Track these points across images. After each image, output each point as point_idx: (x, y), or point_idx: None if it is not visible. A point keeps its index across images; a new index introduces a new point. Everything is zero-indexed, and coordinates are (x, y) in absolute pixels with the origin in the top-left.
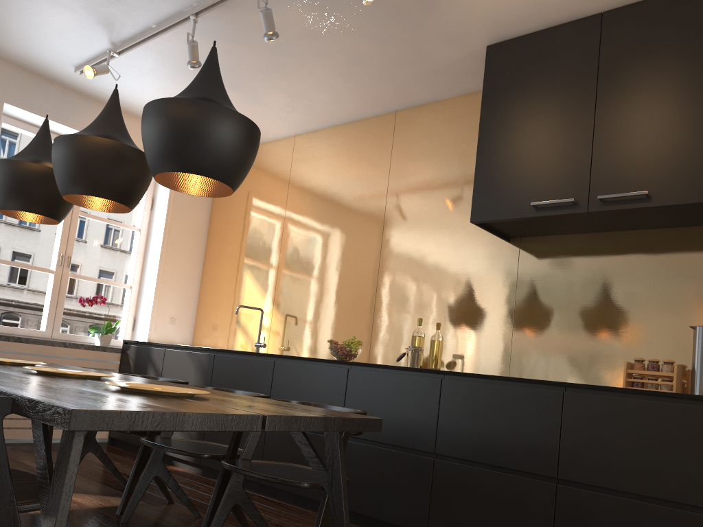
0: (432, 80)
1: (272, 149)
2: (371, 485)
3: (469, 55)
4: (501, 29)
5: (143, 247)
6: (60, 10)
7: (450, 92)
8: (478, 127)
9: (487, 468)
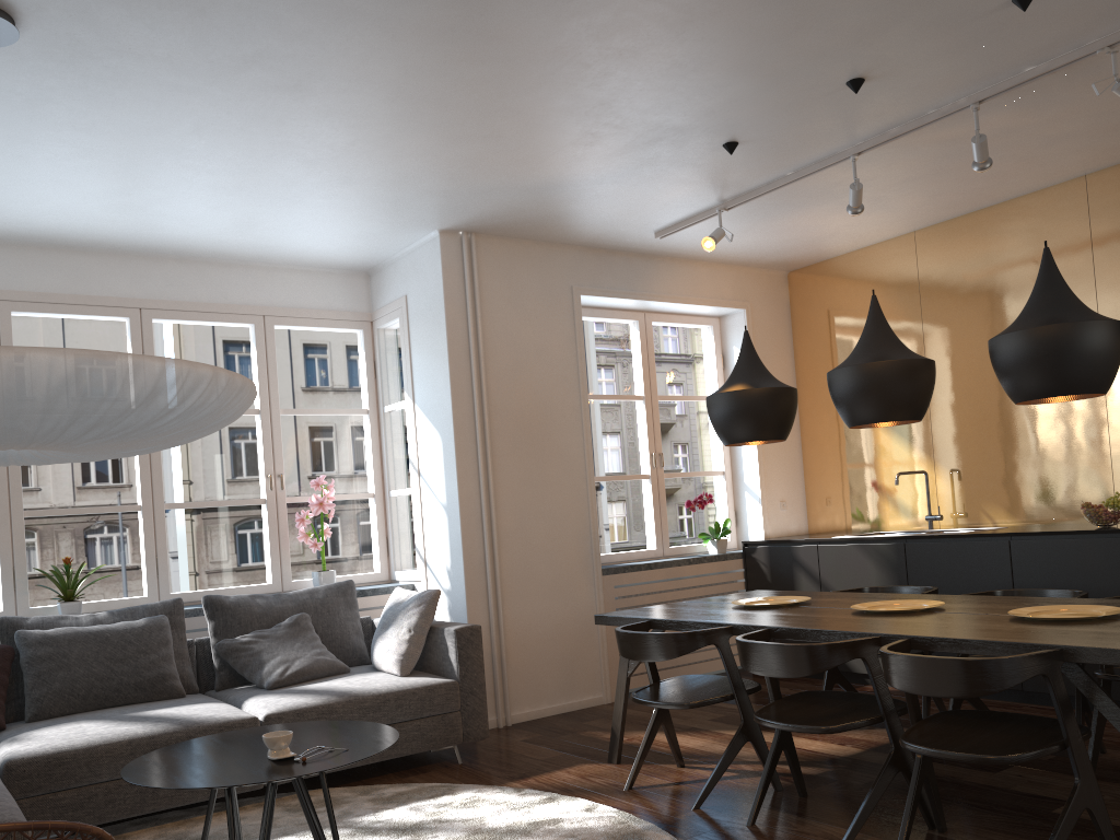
0: None
1: (879, 255)
2: None
3: None
4: None
5: None
6: (680, 187)
7: None
8: None
9: None
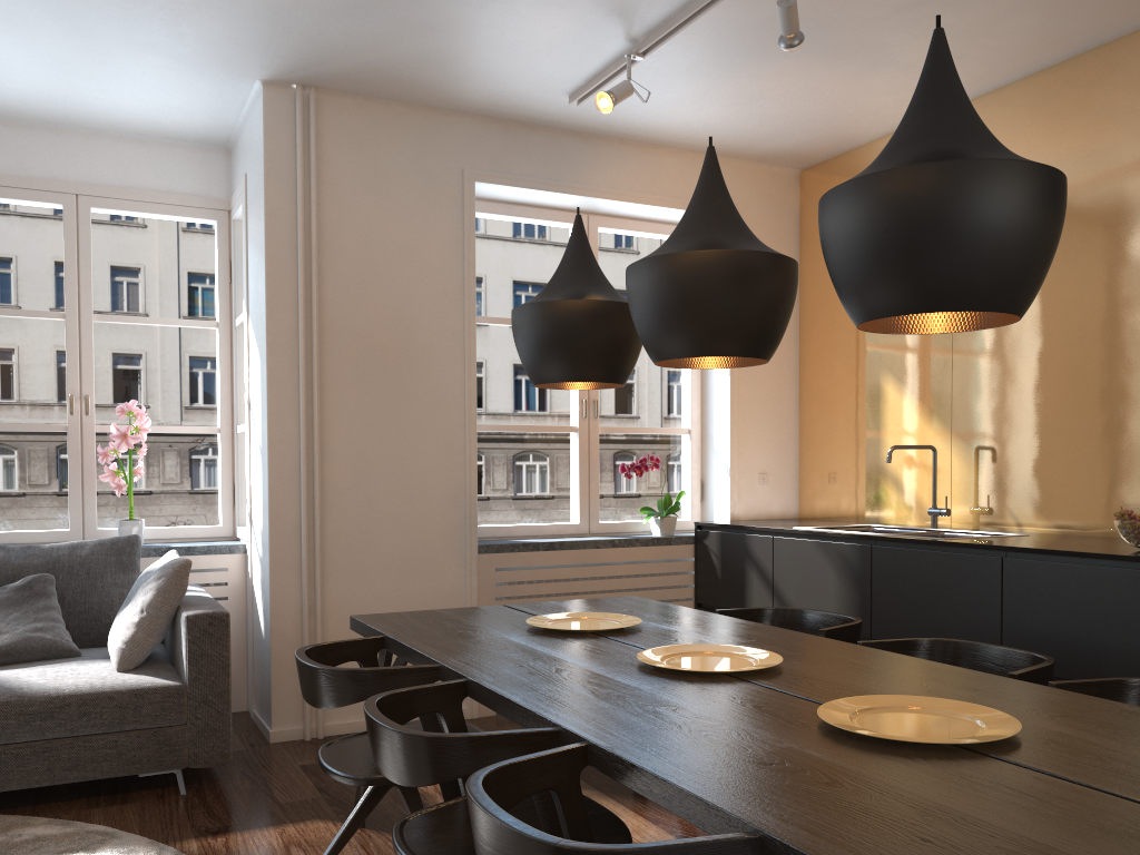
0: None
1: None
2: None
3: None
4: None
5: None
6: (551, 12)
7: None
8: None
9: None
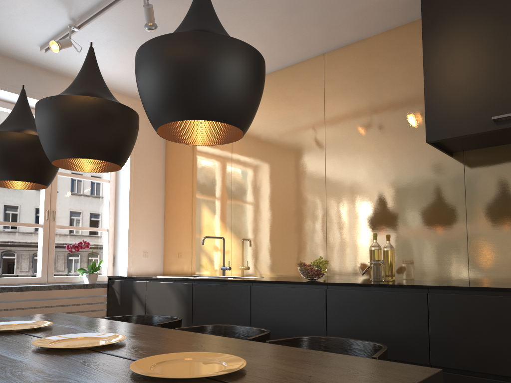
0: (361, 20)
1: None
2: None
3: None
4: None
5: (113, 195)
6: None
7: (376, 29)
8: (406, 57)
9: (491, 377)
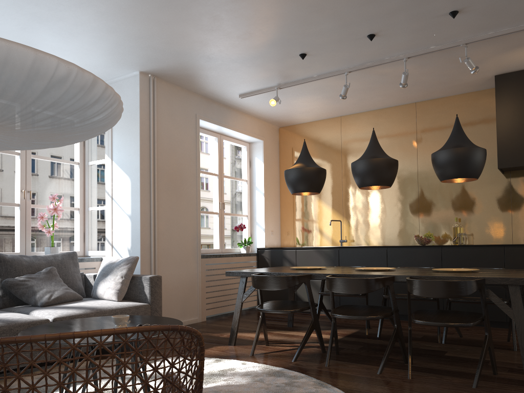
0: (450, 89)
1: (324, 124)
2: (467, 304)
3: (480, 79)
4: (507, 69)
5: (249, 191)
6: (267, 72)
7: (455, 93)
8: (474, 112)
9: None
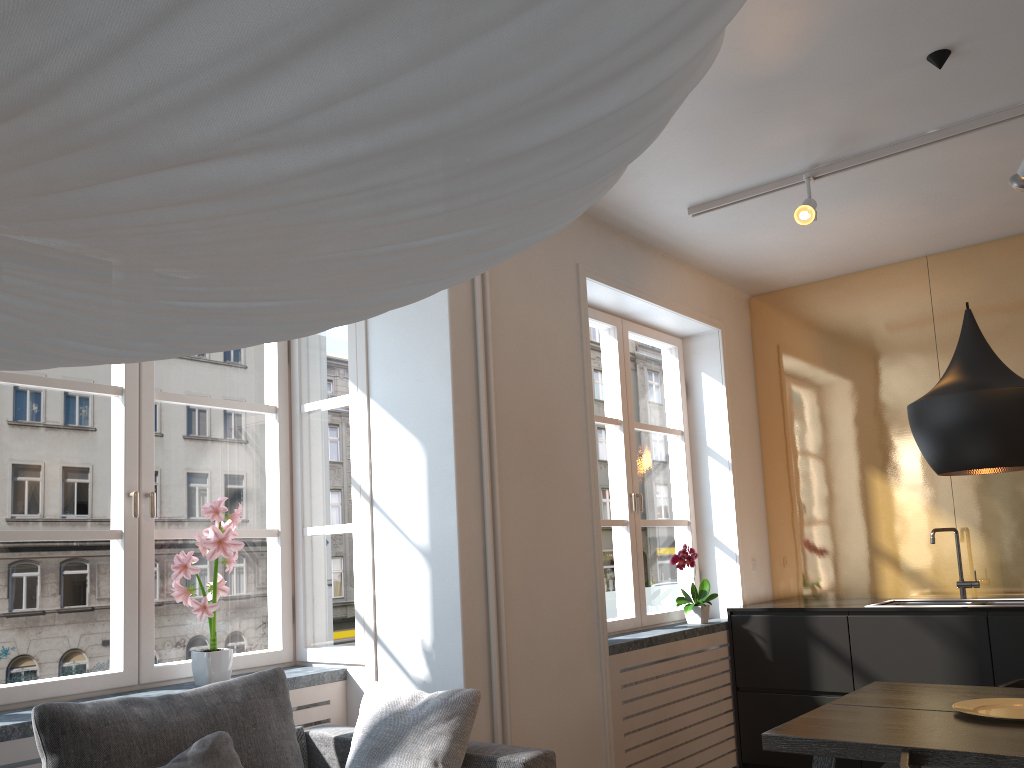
0: None
1: (878, 280)
2: None
3: None
4: None
5: (689, 458)
6: (798, 127)
7: None
8: None
9: None
